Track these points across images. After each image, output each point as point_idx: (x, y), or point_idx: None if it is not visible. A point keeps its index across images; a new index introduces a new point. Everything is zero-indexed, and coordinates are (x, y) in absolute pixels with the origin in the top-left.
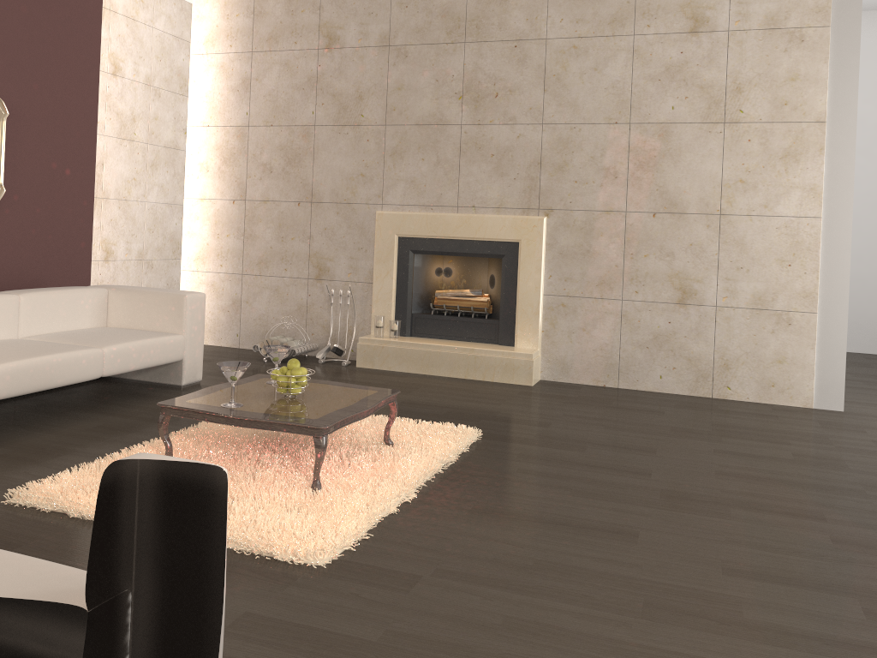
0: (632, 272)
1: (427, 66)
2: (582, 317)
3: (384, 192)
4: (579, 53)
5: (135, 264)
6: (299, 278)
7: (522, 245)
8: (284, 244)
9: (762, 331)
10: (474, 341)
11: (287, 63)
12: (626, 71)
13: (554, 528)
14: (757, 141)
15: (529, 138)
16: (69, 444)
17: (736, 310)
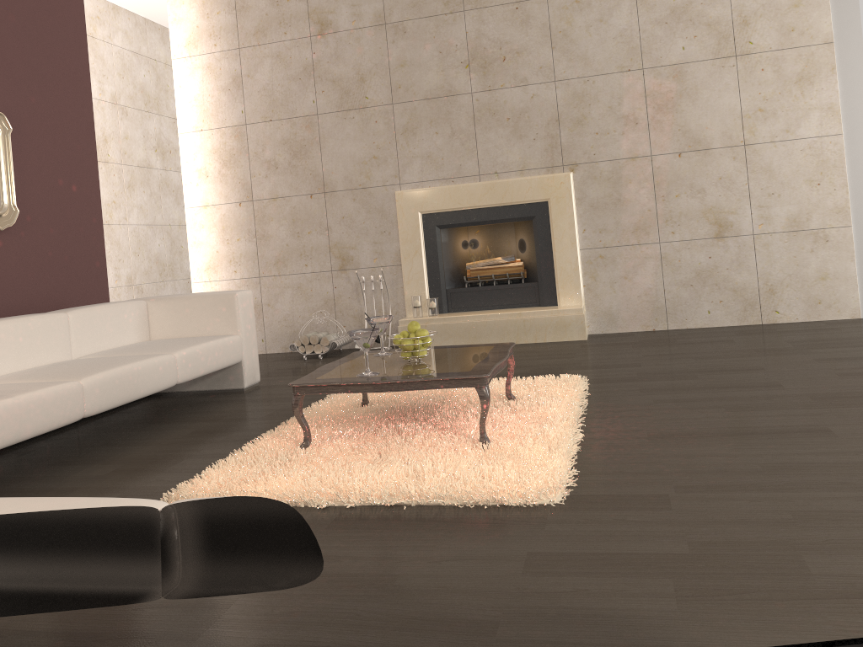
0: (666, 213)
1: (428, 39)
2: (622, 266)
3: (400, 171)
4: (582, 7)
5: (126, 290)
6: (322, 272)
7: (552, 203)
8: (301, 239)
9: (801, 251)
10: (515, 307)
11: (279, 55)
12: (632, 18)
13: (745, 437)
14: (770, 70)
15: (543, 97)
16: (178, 450)
17: (774, 235)
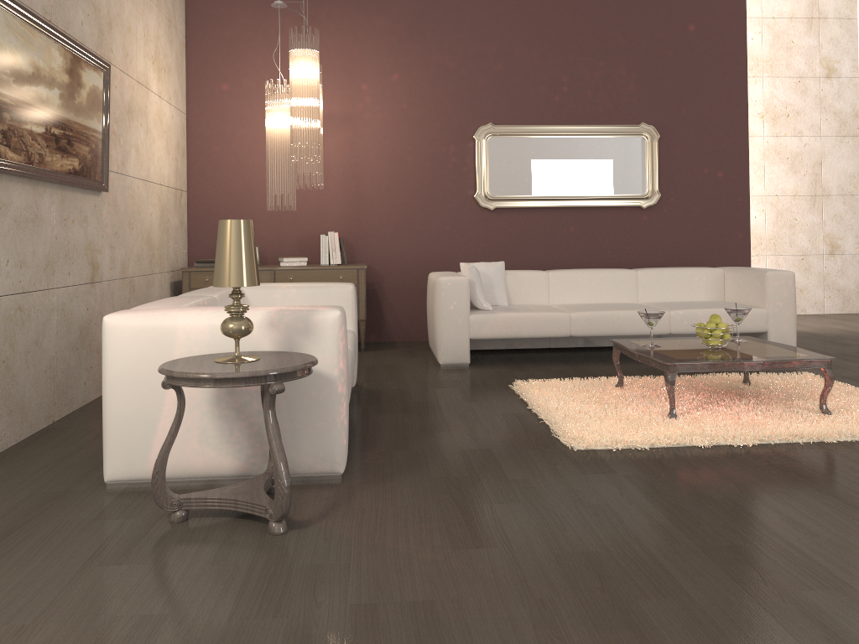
0: None
1: None
2: None
3: None
4: None
5: None
6: None
7: None
8: None
9: None
10: None
11: None
12: None
13: (817, 495)
14: None
15: None
16: (605, 372)
17: None
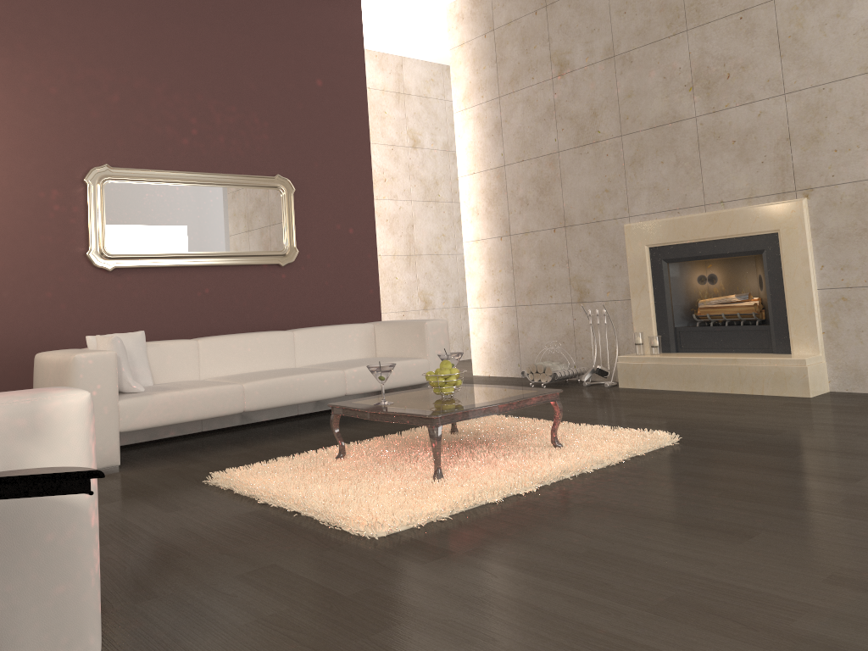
0: None
1: (653, 65)
2: None
3: (629, 204)
4: (815, 3)
5: (453, 311)
6: (563, 304)
7: (782, 235)
8: (547, 272)
9: None
10: (746, 352)
11: (528, 99)
12: None
13: (654, 523)
14: None
15: (772, 113)
16: (296, 447)
17: None
